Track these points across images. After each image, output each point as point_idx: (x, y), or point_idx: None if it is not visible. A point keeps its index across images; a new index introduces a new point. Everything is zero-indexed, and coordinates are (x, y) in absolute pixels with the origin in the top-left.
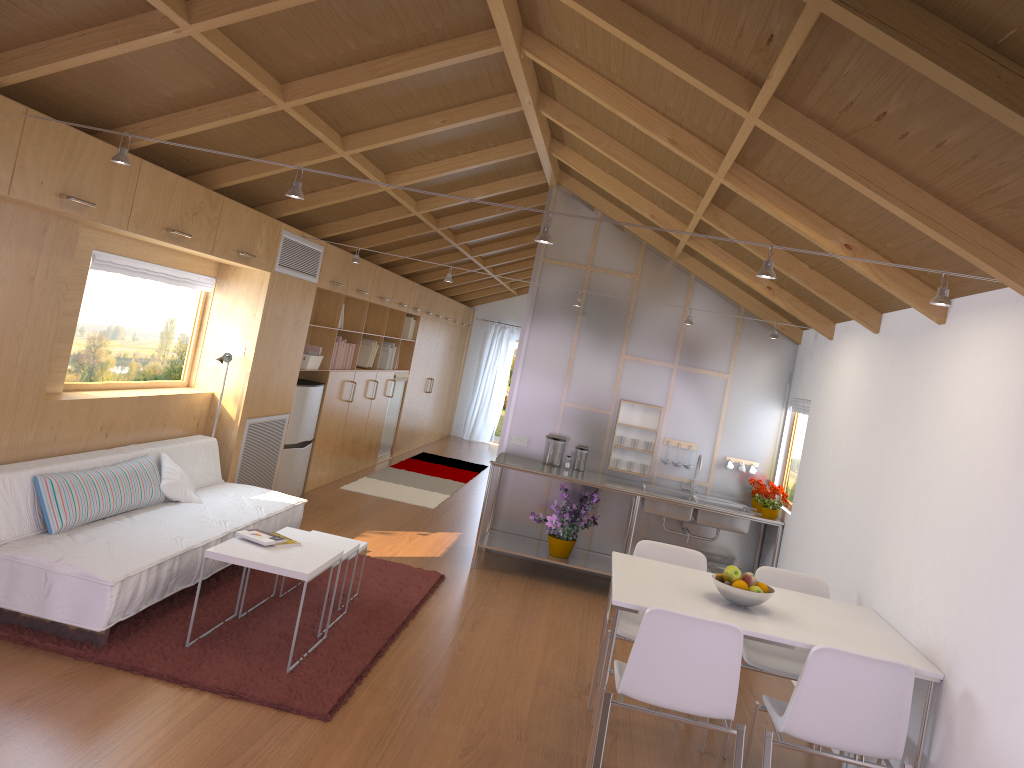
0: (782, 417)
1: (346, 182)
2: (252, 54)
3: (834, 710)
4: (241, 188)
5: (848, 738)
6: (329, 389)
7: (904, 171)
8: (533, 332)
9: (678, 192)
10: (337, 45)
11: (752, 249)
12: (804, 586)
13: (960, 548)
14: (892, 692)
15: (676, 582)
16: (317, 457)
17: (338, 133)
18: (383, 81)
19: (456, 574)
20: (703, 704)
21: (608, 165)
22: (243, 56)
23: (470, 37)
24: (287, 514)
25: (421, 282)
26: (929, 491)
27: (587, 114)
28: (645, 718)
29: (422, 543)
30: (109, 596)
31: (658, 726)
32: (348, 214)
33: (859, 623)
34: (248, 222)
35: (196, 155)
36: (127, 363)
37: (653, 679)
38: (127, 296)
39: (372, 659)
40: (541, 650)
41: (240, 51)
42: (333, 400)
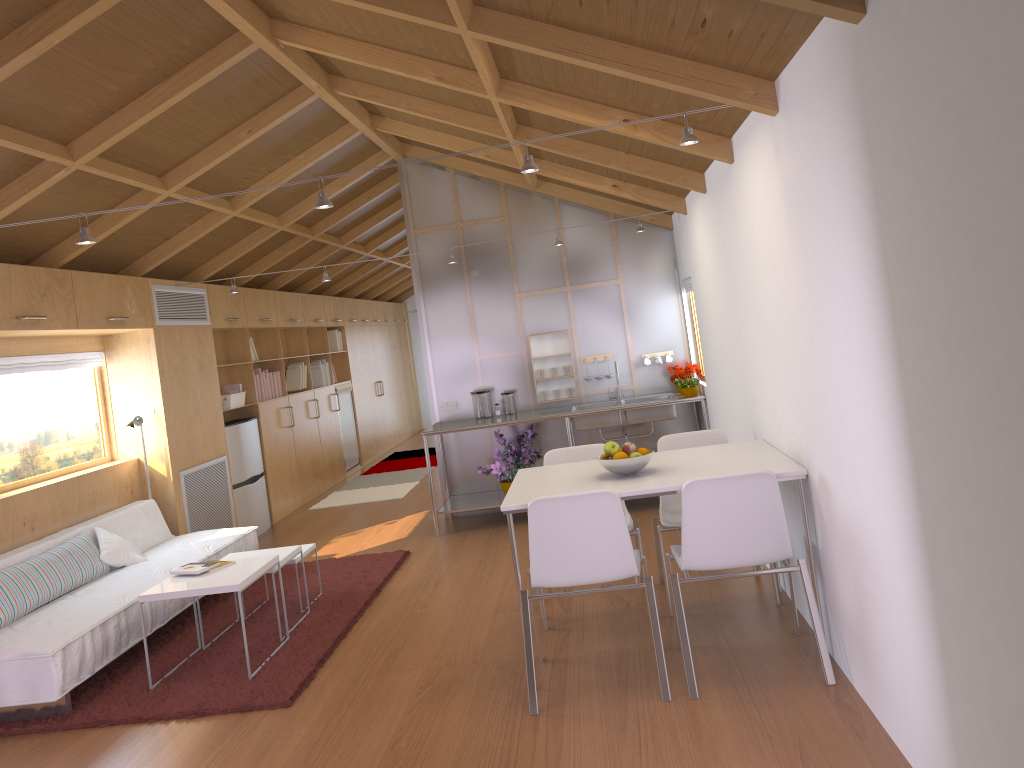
0: (680, 301)
1: (194, 220)
2: (17, 126)
3: (719, 534)
4: (91, 258)
5: (740, 554)
6: (264, 420)
7: (607, 34)
8: (428, 301)
9: (485, 124)
10: (97, 91)
11: (569, 154)
12: (704, 441)
13: (788, 354)
14: (763, 500)
15: (572, 475)
16: (275, 487)
17: (154, 175)
18: (160, 111)
19: (422, 546)
20: (606, 570)
21: (427, 122)
22: (7, 130)
23: (224, 44)
24: (239, 544)
25: (333, 293)
26: (763, 315)
27: (376, 80)
28: (598, 608)
29: (389, 531)
30: (53, 666)
31: (610, 610)
32: (217, 250)
33: (743, 454)
34: (108, 287)
35: (24, 240)
36: (70, 463)
37: (555, 563)
38: (46, 400)
39: (334, 642)
40: (501, 584)
41: (2, 127)
42: (273, 430)
